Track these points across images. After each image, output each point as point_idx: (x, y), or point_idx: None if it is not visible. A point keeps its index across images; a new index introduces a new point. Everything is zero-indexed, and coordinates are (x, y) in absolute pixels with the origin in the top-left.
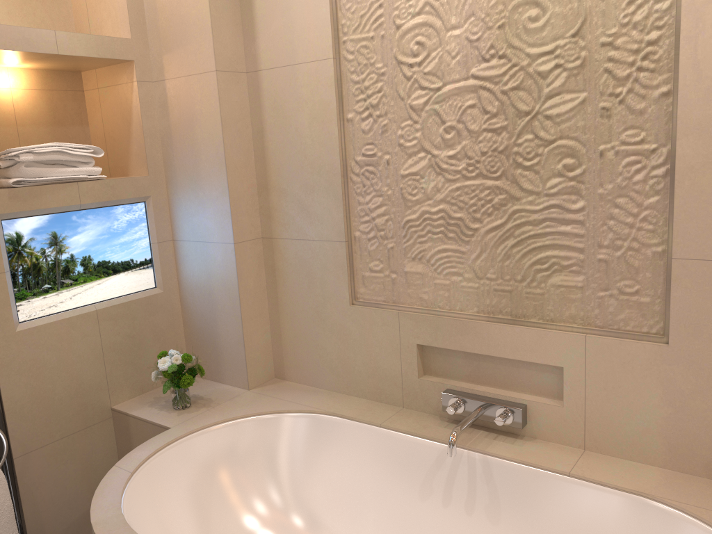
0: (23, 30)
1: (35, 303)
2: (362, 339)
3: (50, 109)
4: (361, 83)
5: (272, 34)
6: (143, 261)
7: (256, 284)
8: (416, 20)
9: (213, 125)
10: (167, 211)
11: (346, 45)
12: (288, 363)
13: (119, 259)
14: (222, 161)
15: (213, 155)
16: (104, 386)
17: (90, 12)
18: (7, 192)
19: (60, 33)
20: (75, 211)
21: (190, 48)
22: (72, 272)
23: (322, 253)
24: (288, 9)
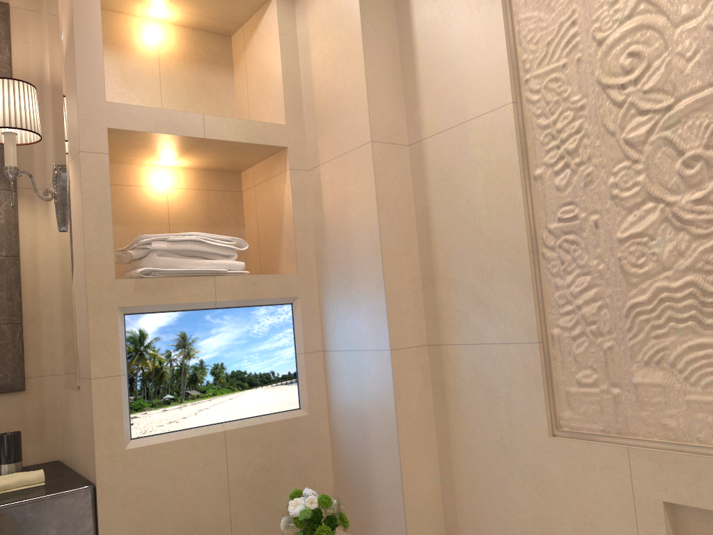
0: (170, 113)
1: (153, 416)
2: (571, 490)
3: (205, 209)
4: (551, 126)
5: (437, 94)
6: (286, 375)
7: (420, 406)
8: (626, 26)
9: (368, 205)
10: (317, 316)
11: (529, 84)
12: (464, 522)
13: (258, 369)
14: (377, 247)
15: (367, 241)
16: (227, 532)
17: (251, 109)
18: (134, 283)
19: (209, 117)
20: (209, 310)
21: (344, 123)
22: (200, 382)
23: (507, 361)
24: (455, 60)
